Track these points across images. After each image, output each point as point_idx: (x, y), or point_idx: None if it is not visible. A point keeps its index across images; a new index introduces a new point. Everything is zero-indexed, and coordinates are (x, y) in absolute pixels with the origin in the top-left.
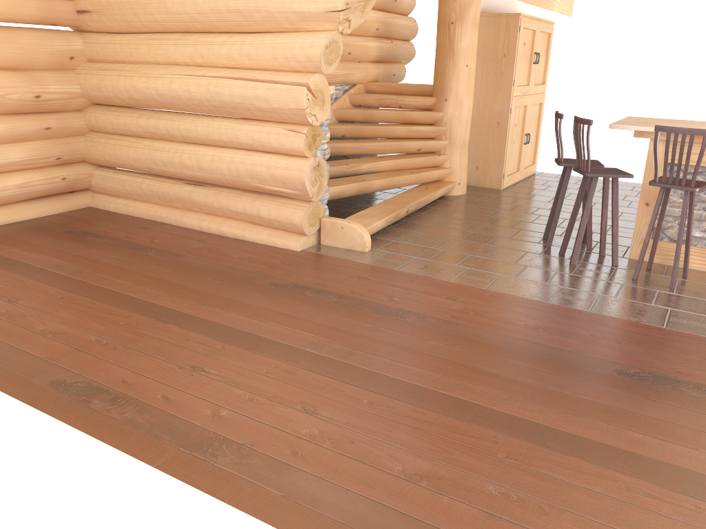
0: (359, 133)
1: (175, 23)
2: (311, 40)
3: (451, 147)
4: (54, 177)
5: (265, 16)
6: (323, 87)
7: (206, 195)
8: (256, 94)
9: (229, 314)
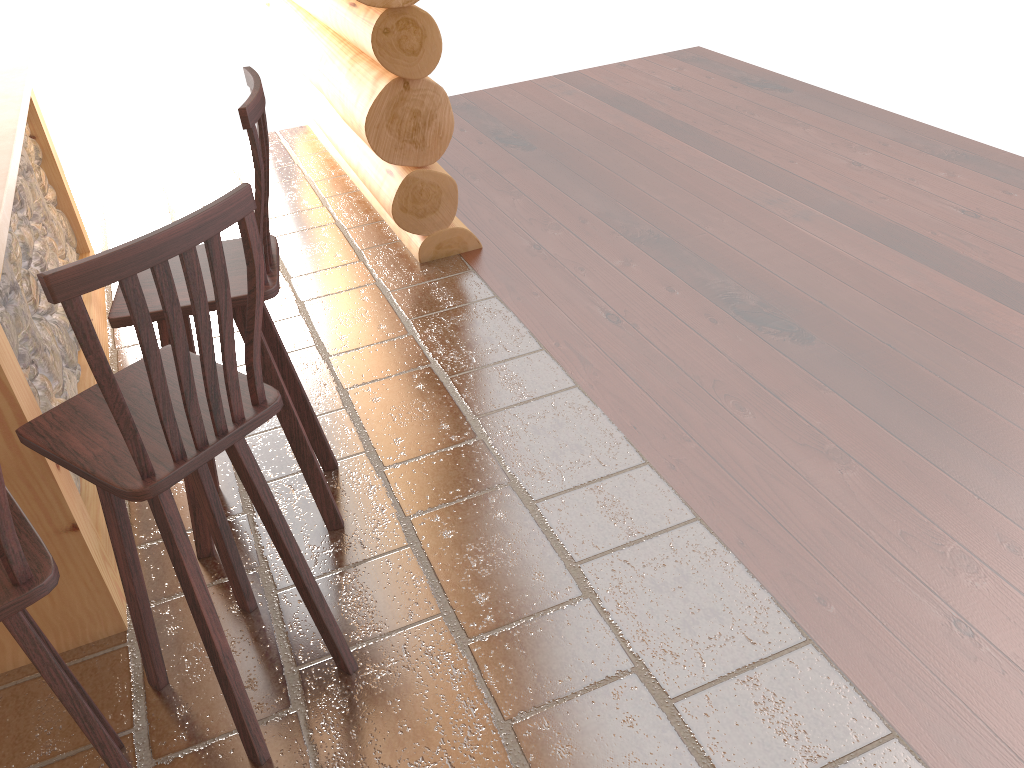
0: None
1: None
2: None
3: None
4: None
5: None
6: None
7: None
8: None
9: None
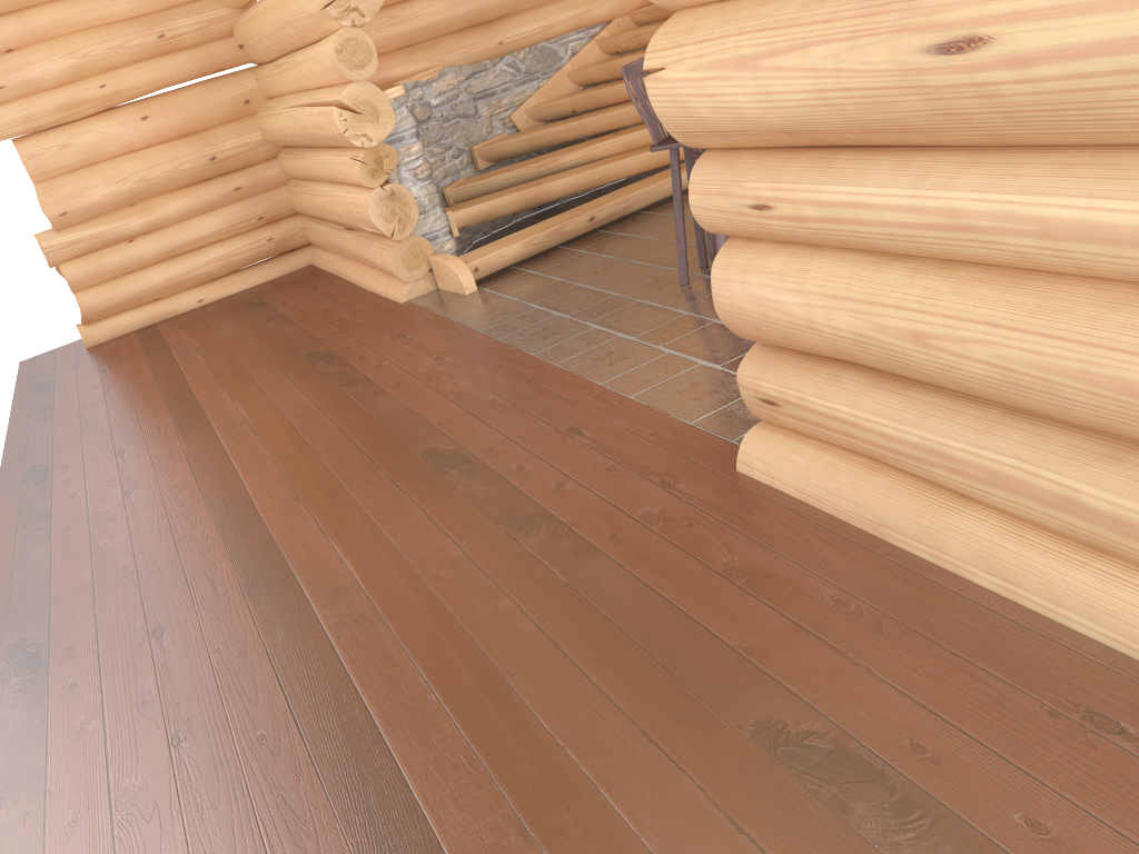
0: (593, 103)
1: (276, 46)
2: (328, 46)
3: None
4: (258, 240)
5: (302, 25)
6: (369, 97)
7: (351, 242)
8: (316, 122)
9: (222, 394)
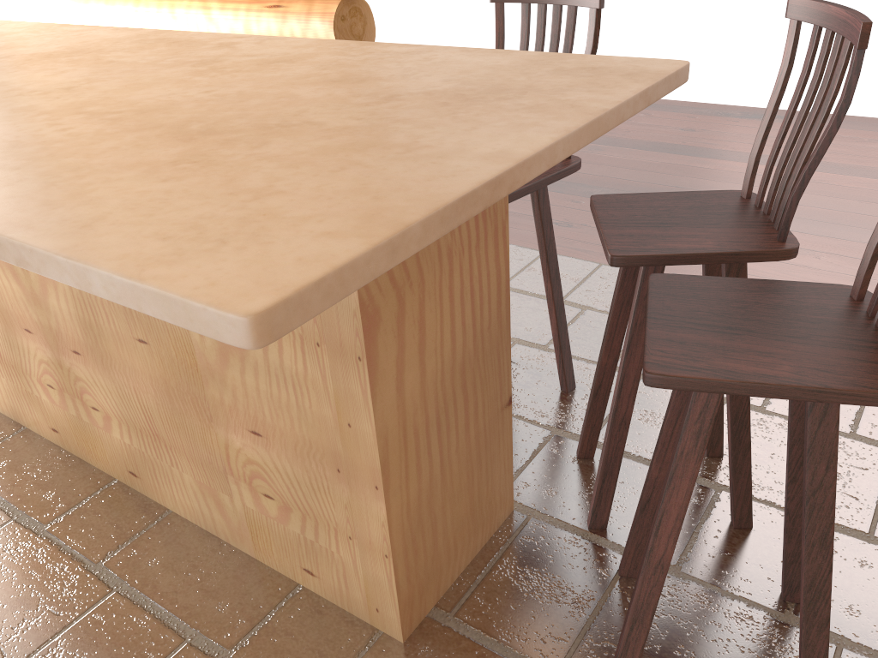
0: None
1: None
2: None
3: None
4: None
5: None
6: None
7: None
8: None
9: None
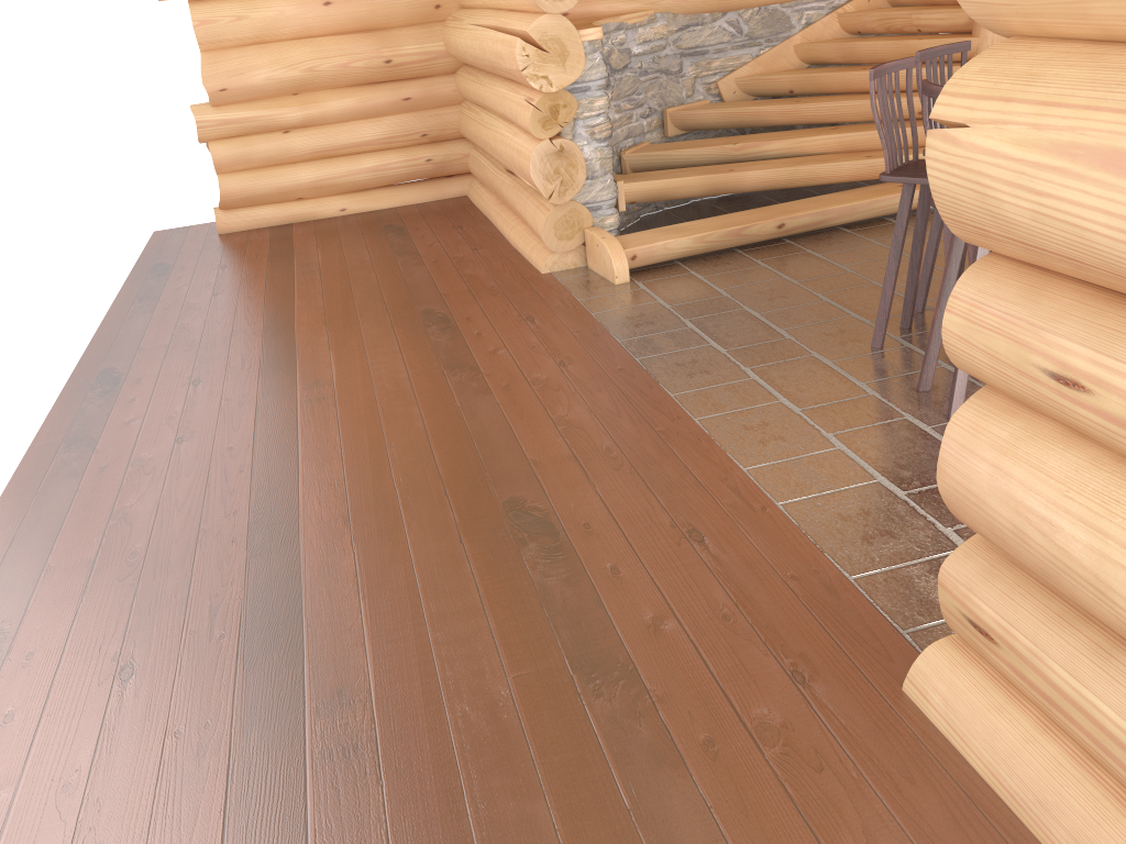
0: (816, 87)
1: None
2: None
3: None
4: (416, 158)
5: None
6: (560, 34)
7: (508, 187)
8: (496, 49)
9: (322, 337)
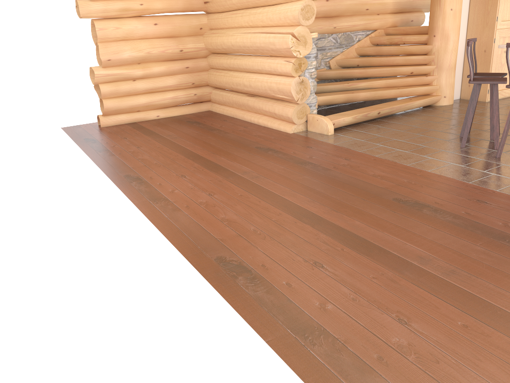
0: (368, 63)
1: (240, 4)
2: (295, 6)
3: (438, 70)
4: (190, 93)
5: None
6: (304, 34)
7: (254, 102)
8: (269, 41)
9: (220, 158)
